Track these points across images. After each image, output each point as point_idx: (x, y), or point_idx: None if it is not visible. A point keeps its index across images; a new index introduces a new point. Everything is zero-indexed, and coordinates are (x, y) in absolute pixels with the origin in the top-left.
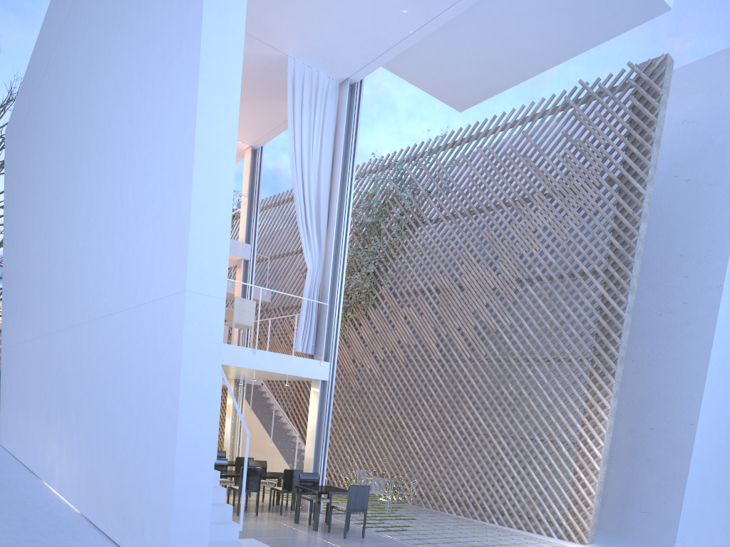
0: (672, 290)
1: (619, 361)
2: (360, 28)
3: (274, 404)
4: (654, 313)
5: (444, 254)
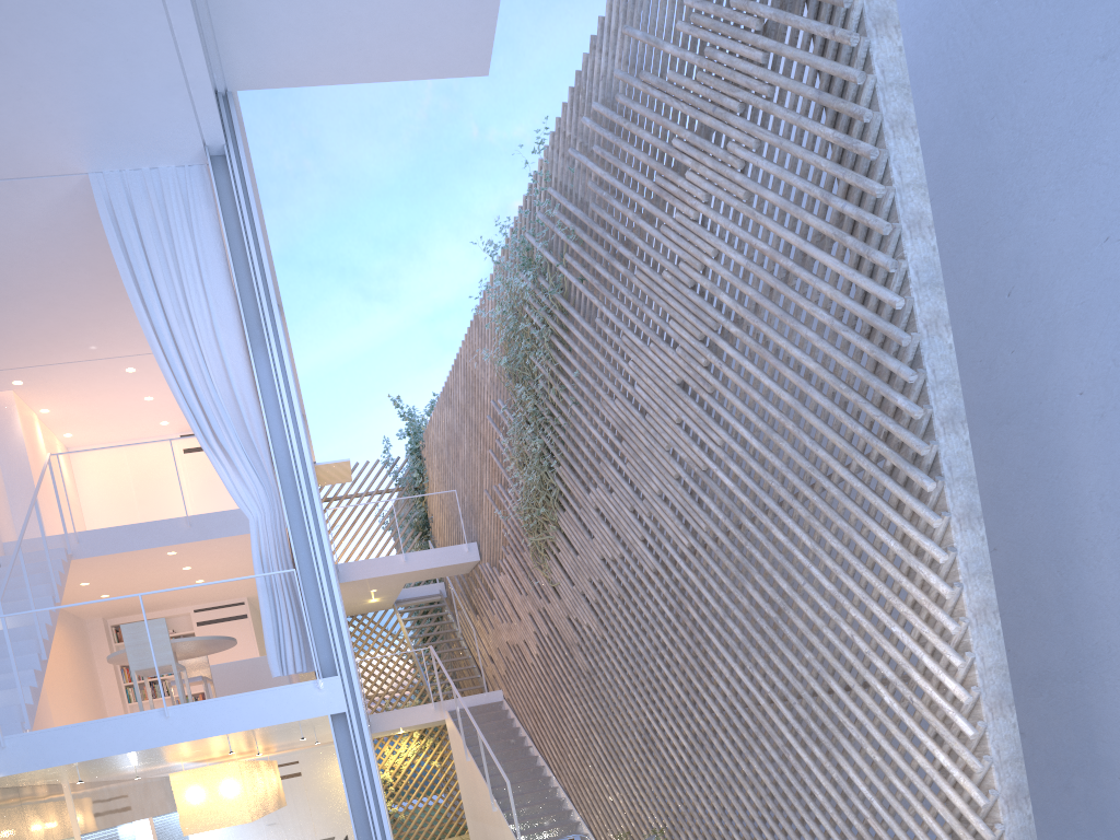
0: (1115, 160)
1: (944, 423)
2: (88, 45)
3: (479, 738)
4: (1091, 246)
5: (605, 358)
